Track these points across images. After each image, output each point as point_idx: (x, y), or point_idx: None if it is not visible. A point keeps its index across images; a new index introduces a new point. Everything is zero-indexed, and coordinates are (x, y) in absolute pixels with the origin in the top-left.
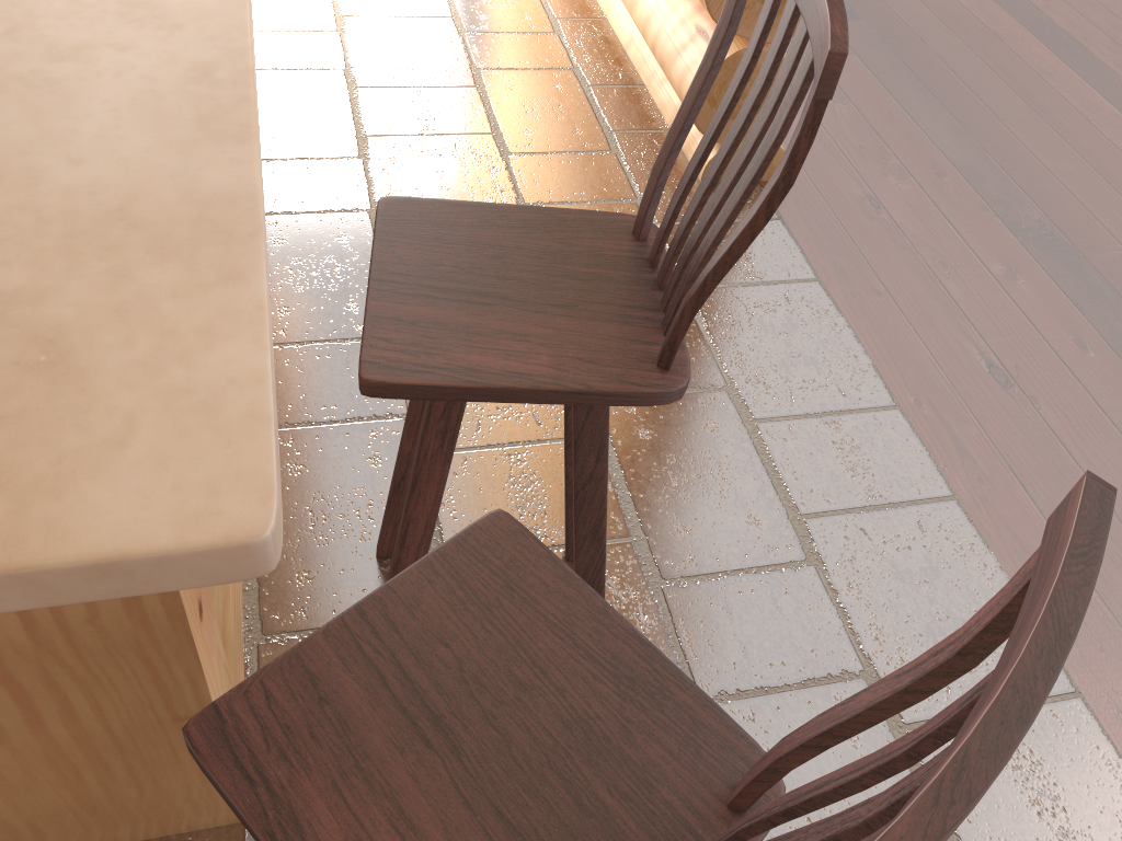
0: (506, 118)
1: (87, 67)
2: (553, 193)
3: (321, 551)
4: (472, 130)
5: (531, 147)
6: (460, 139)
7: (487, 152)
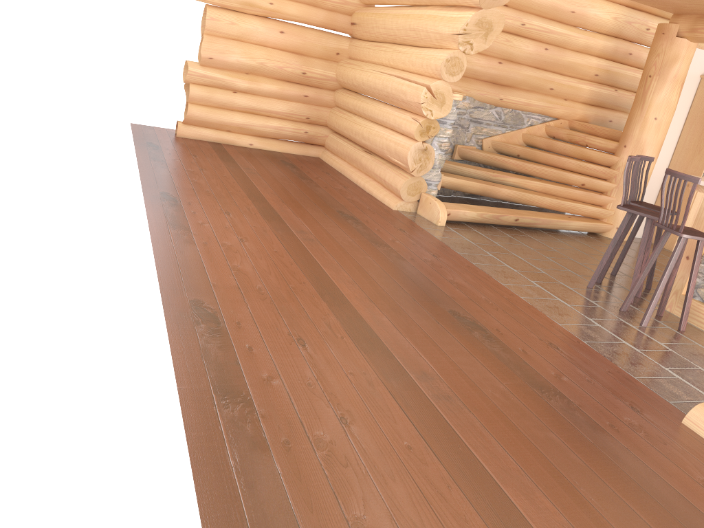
0: None
1: None
2: None
3: (693, 331)
4: None
5: None
6: None
7: None
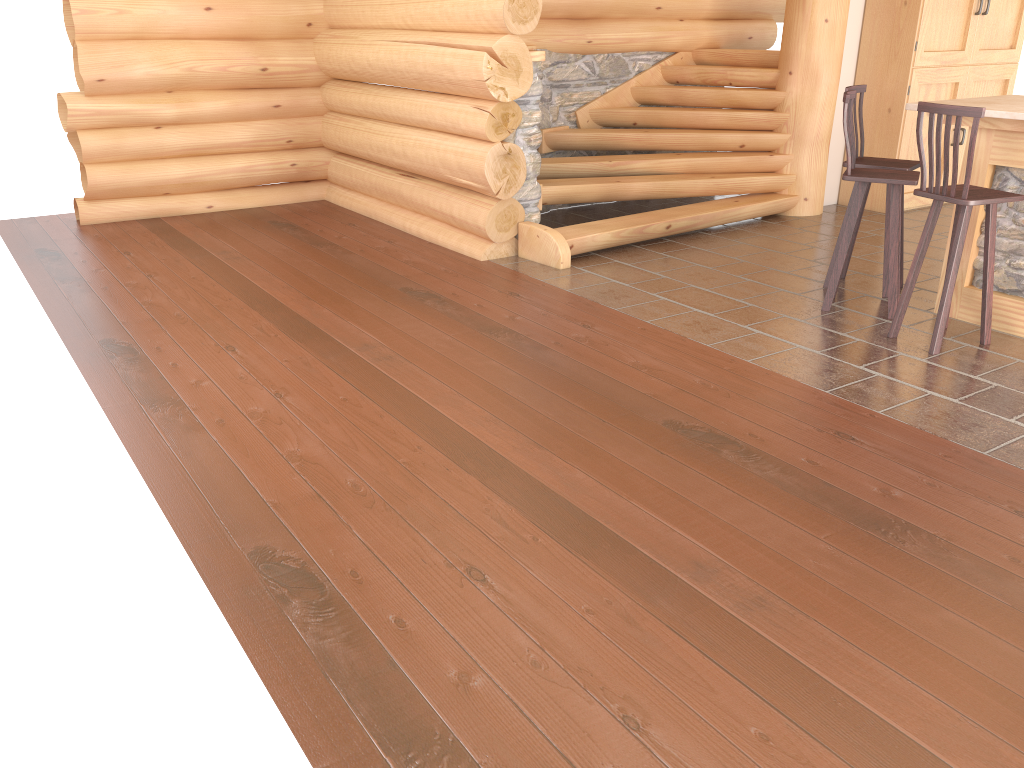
0: None
1: (1000, 108)
2: None
3: (1001, 340)
4: None
5: None
6: None
7: None
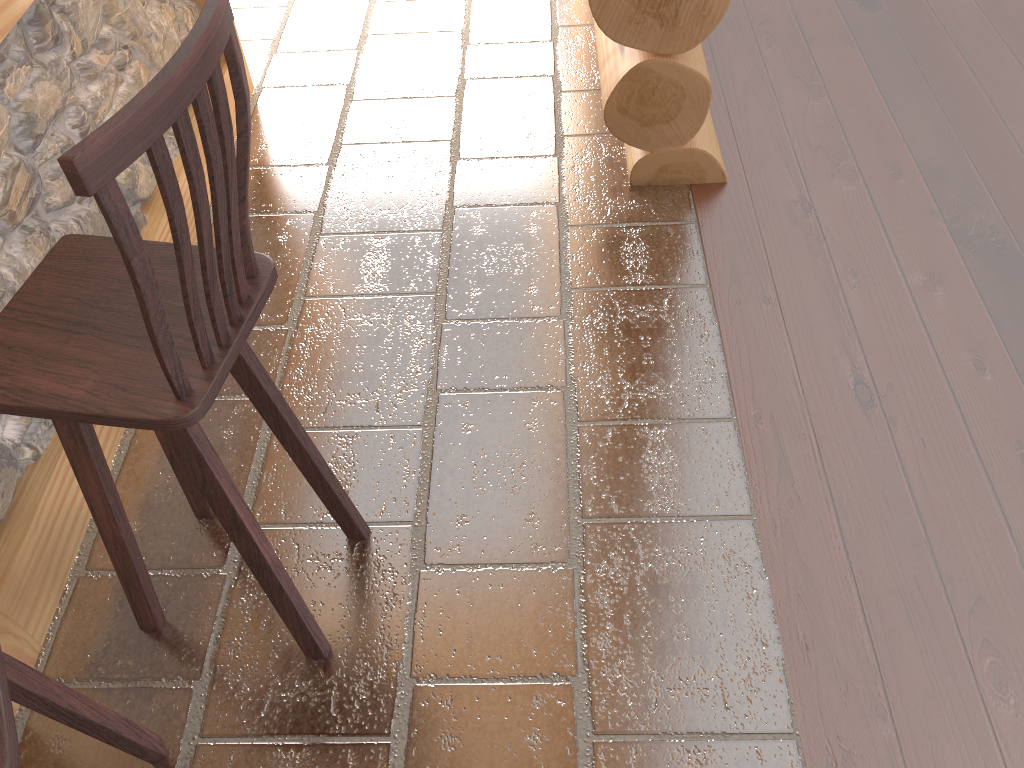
0: (470, 125)
1: None
2: (483, 196)
3: (156, 506)
4: (434, 138)
5: (481, 152)
6: (420, 146)
7: (438, 158)
